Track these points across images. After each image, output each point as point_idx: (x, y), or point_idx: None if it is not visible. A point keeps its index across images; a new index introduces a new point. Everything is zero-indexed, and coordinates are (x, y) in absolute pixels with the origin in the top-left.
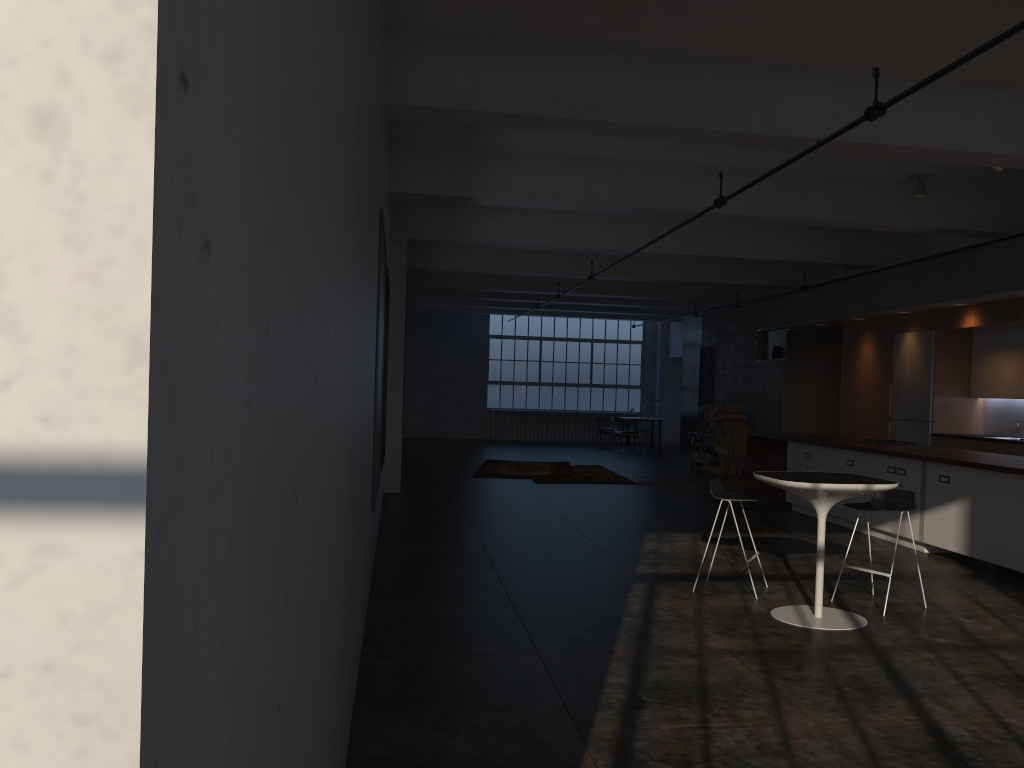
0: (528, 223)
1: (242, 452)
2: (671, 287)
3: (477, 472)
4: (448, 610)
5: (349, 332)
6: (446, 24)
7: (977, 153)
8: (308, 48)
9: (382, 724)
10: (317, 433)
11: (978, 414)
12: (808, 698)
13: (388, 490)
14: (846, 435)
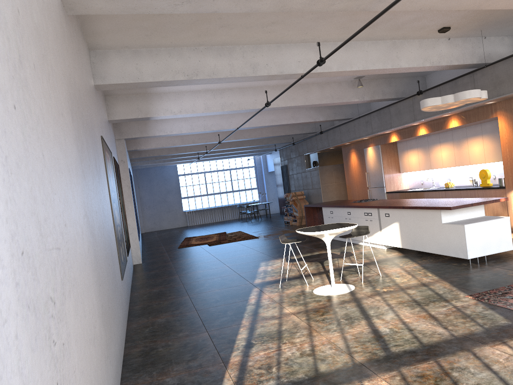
0: (183, 122)
1: (16, 303)
2: (261, 139)
3: (180, 245)
4: (165, 319)
5: (83, 213)
6: (118, 44)
7: (374, 69)
8: (28, 129)
9: (135, 378)
10: (64, 270)
11: (405, 180)
12: (324, 327)
13: (135, 263)
14: (351, 198)
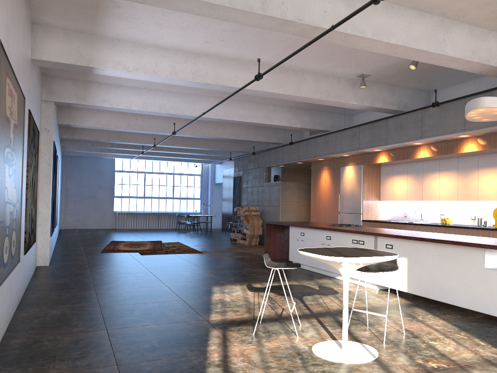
0: (135, 96)
1: None
2: (218, 143)
3: (104, 249)
4: None
5: None
6: None
7: (415, 49)
8: None
9: None
10: None
11: (384, 209)
12: None
13: (40, 264)
14: (314, 222)
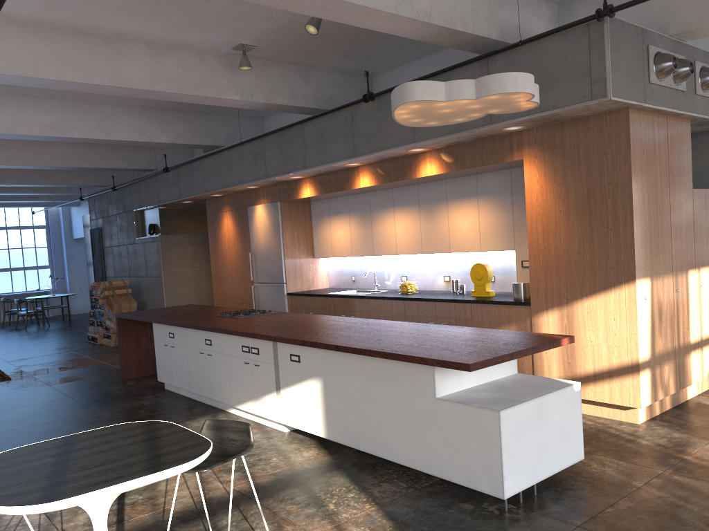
0: None
1: None
2: (48, 174)
3: None
4: None
5: None
6: None
7: None
8: None
9: None
10: None
11: (323, 271)
12: None
13: None
14: (220, 299)
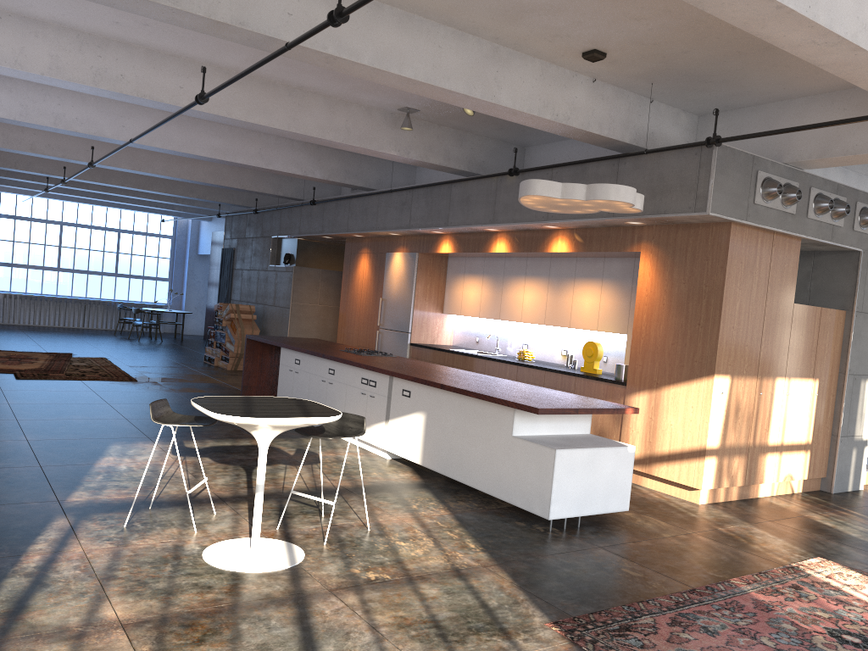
0: (5, 93)
1: None
2: (193, 187)
3: None
4: None
5: None
6: None
7: (447, 90)
8: None
9: None
10: None
11: (449, 328)
12: None
13: None
14: (343, 339)
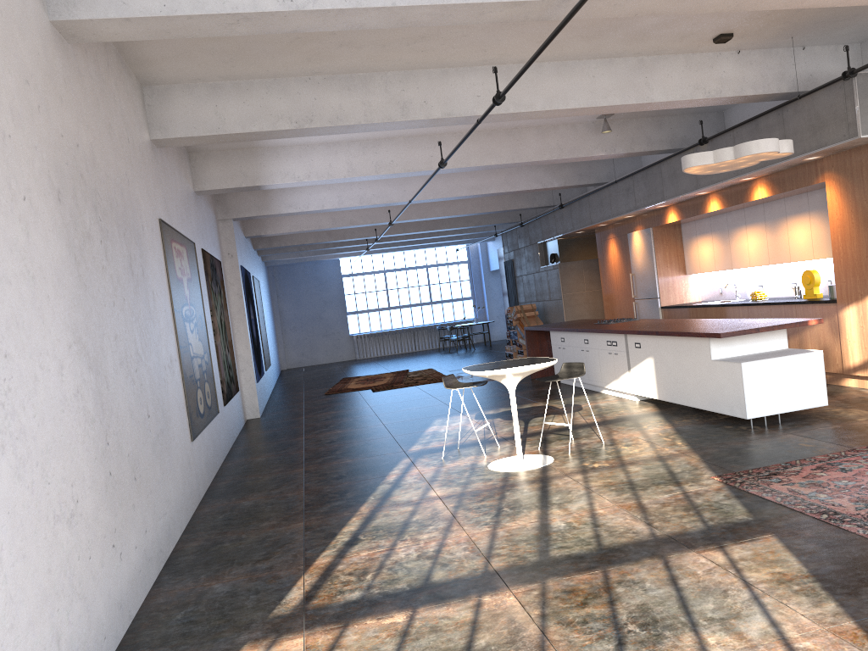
0: (326, 191)
1: None
2: (470, 217)
3: (329, 390)
4: (254, 501)
5: (68, 338)
6: (184, 75)
7: (607, 106)
8: None
9: (173, 583)
10: None
11: (694, 286)
12: (474, 519)
13: (250, 417)
14: (609, 316)
